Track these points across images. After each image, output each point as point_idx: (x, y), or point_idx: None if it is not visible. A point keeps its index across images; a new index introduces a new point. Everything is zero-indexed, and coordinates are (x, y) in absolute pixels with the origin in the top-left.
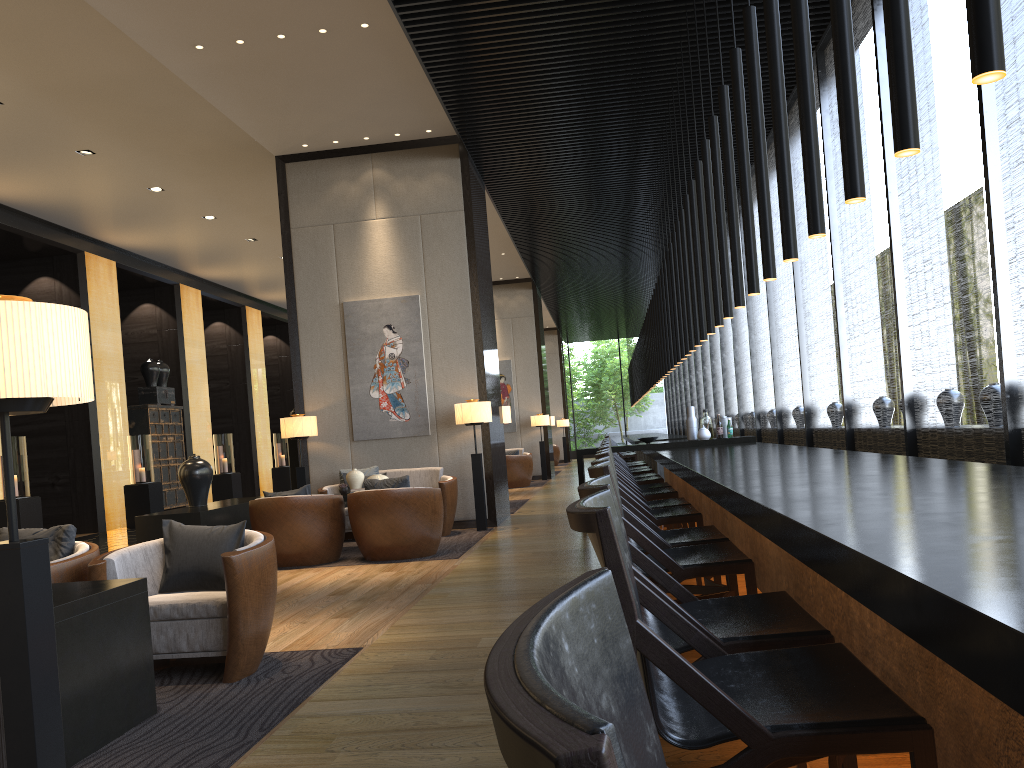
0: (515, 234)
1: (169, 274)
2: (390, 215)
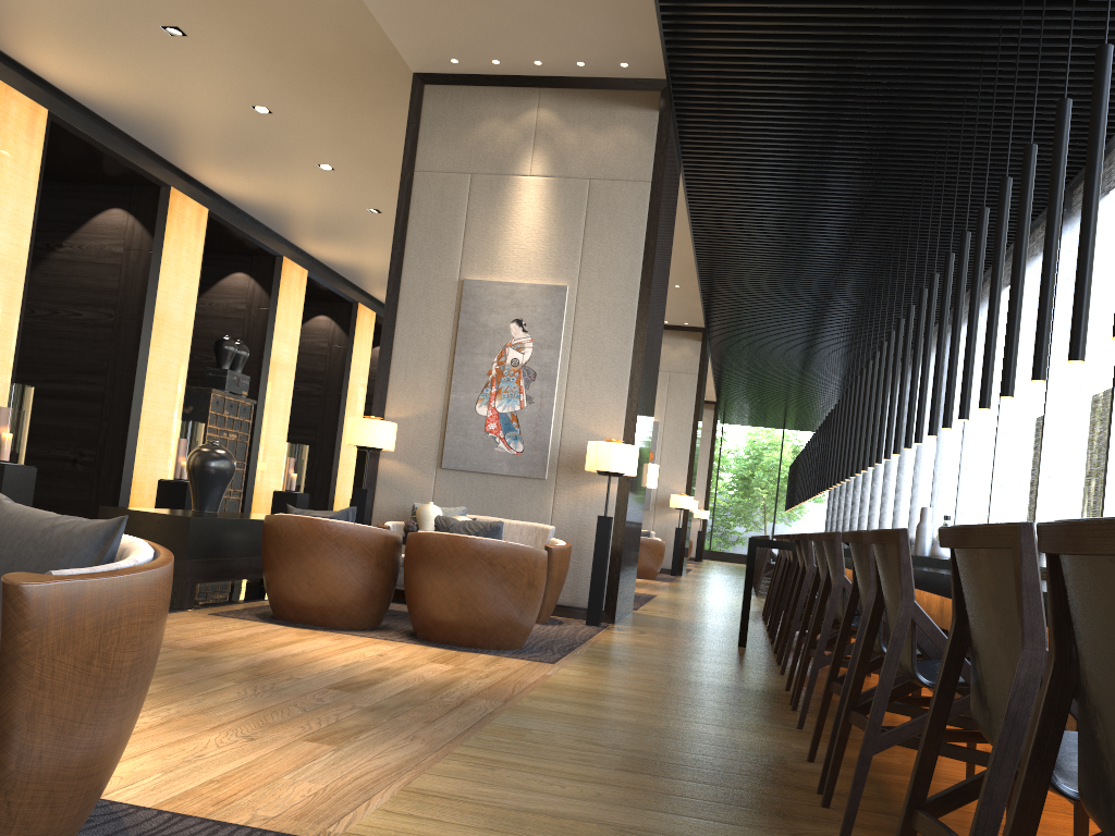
0: (702, 254)
1: (273, 242)
2: (550, 173)
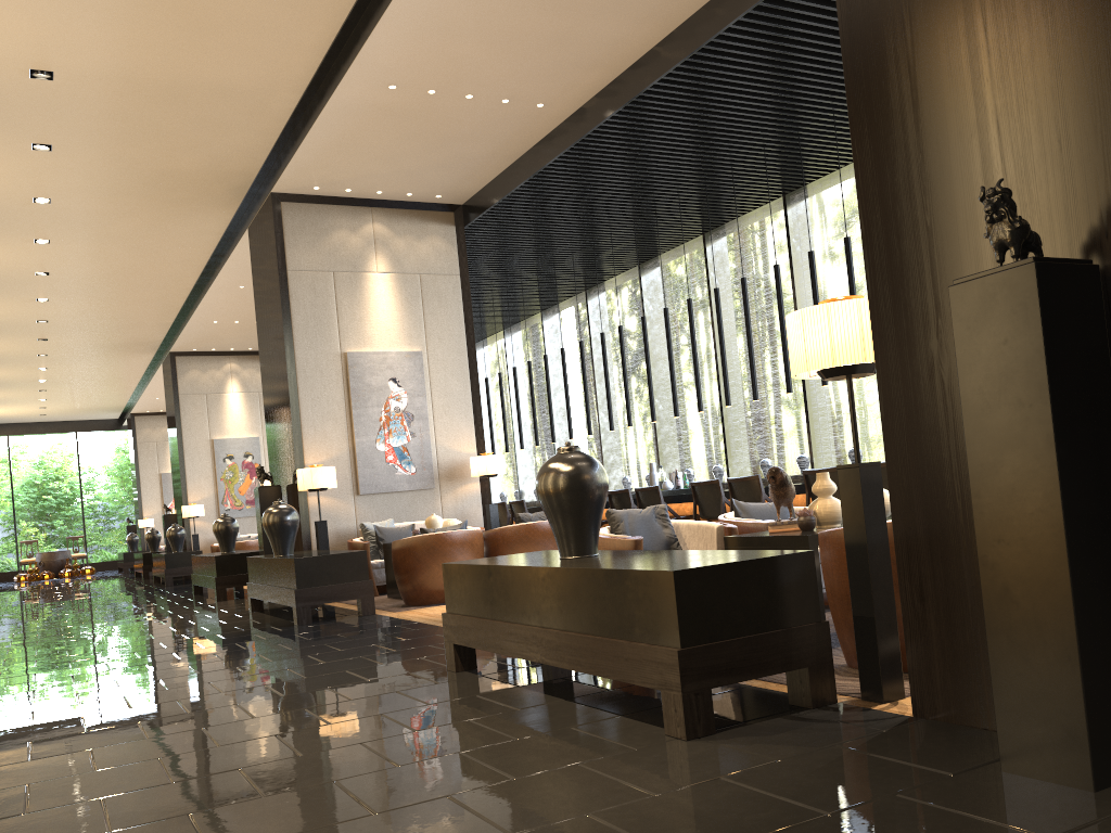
0: None
1: None
2: (391, 270)
